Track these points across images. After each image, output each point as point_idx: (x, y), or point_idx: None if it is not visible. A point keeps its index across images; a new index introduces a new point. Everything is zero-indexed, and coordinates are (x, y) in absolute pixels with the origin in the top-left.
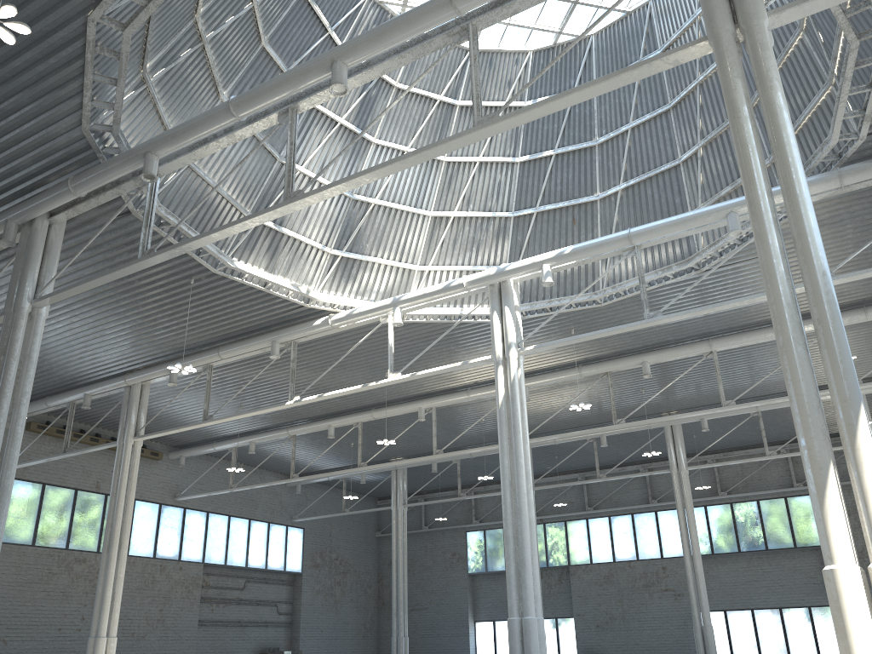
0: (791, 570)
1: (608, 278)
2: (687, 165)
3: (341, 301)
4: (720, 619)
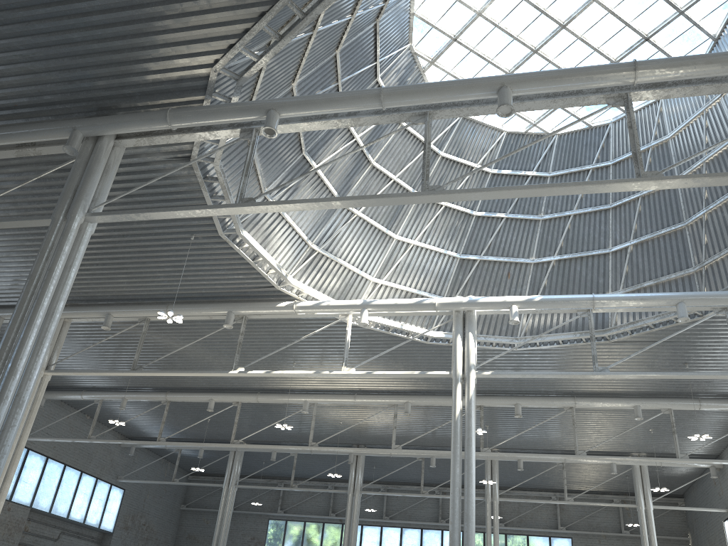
0: None
1: (527, 328)
2: (615, 255)
3: (309, 292)
4: None
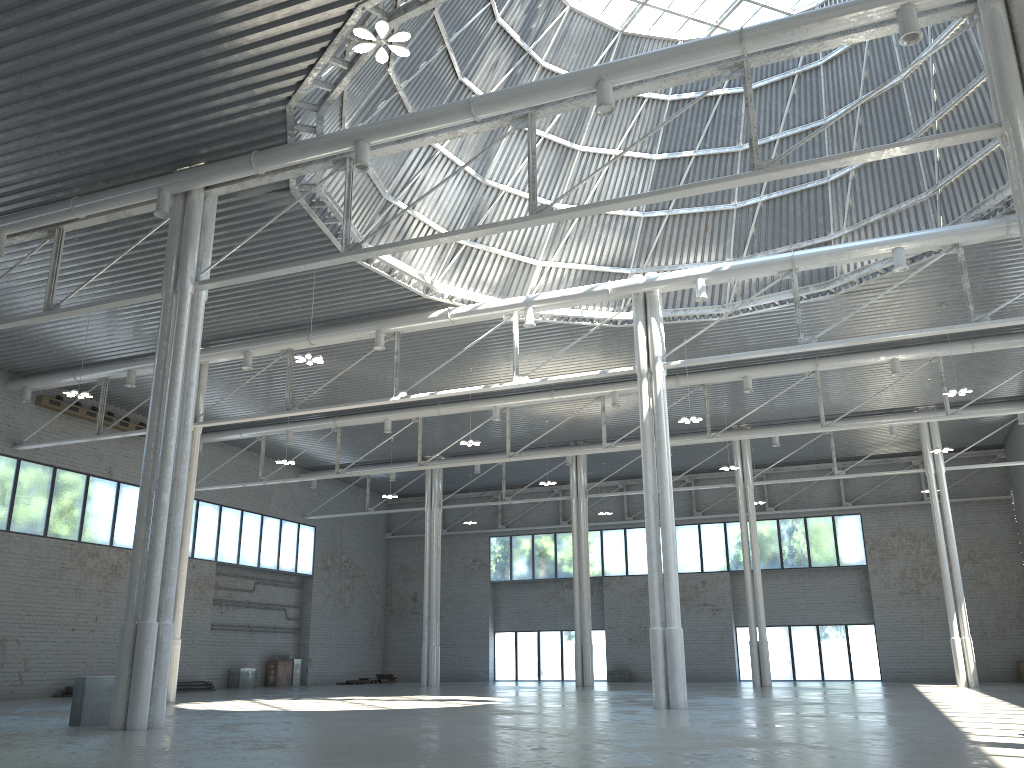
0: (831, 588)
1: (736, 291)
2: (835, 185)
3: (463, 295)
4: (757, 635)
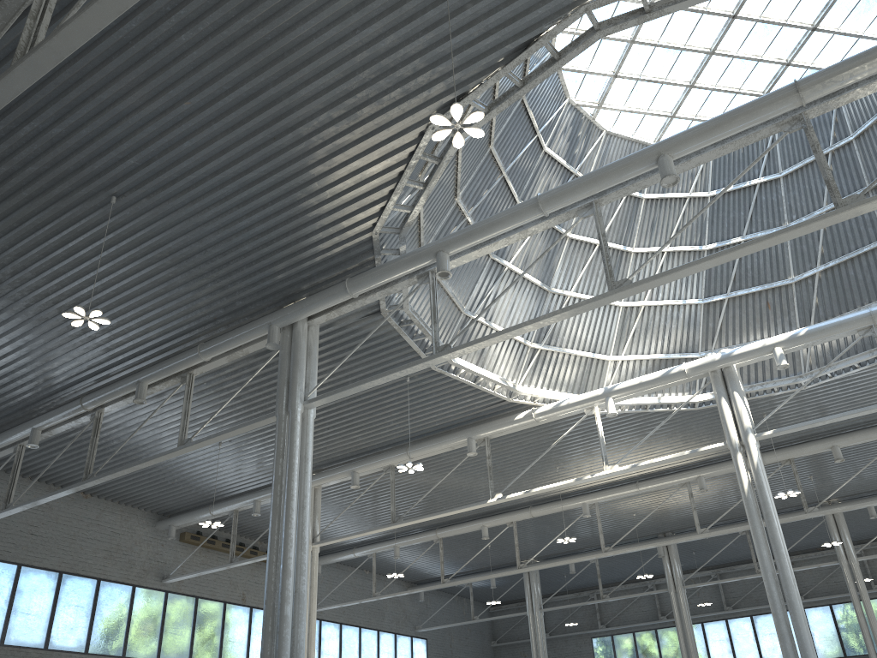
0: None
1: (810, 360)
2: None
3: (544, 394)
4: None
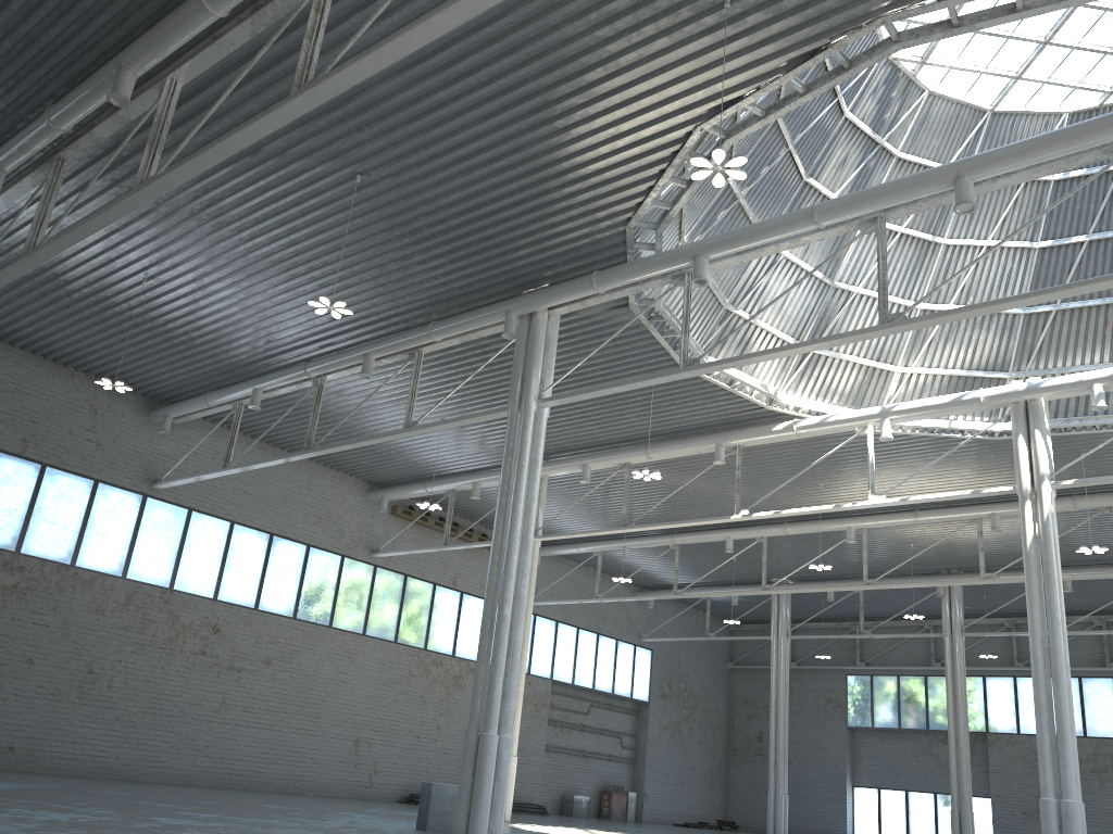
0: None
1: None
2: None
3: (810, 406)
4: None
